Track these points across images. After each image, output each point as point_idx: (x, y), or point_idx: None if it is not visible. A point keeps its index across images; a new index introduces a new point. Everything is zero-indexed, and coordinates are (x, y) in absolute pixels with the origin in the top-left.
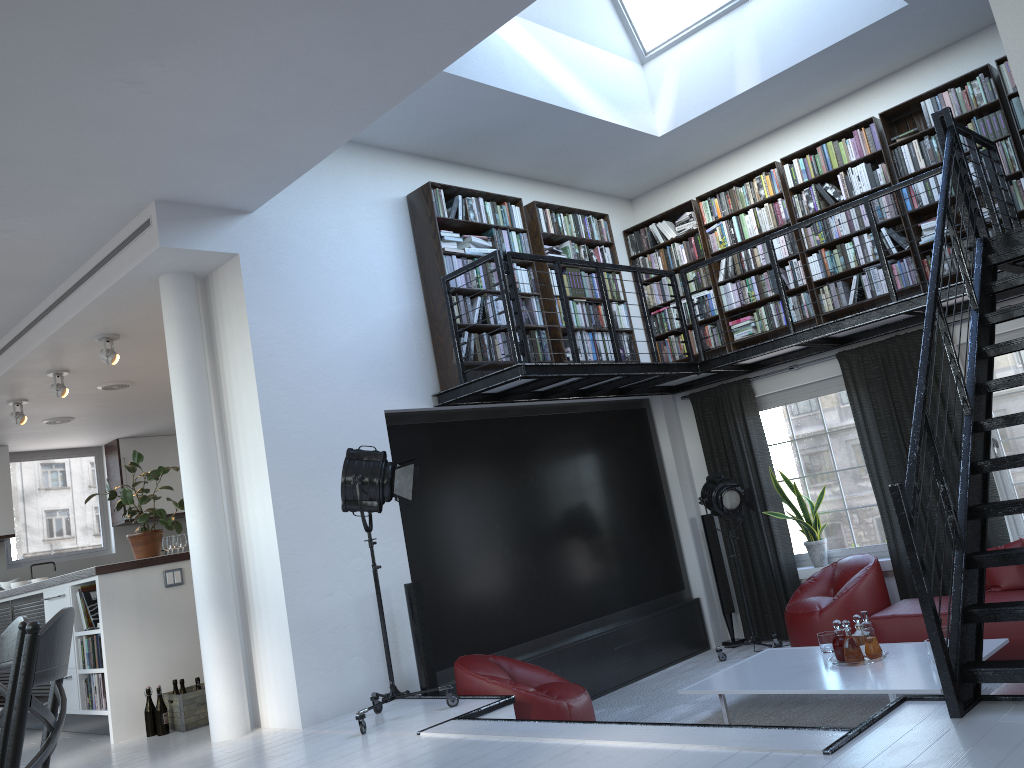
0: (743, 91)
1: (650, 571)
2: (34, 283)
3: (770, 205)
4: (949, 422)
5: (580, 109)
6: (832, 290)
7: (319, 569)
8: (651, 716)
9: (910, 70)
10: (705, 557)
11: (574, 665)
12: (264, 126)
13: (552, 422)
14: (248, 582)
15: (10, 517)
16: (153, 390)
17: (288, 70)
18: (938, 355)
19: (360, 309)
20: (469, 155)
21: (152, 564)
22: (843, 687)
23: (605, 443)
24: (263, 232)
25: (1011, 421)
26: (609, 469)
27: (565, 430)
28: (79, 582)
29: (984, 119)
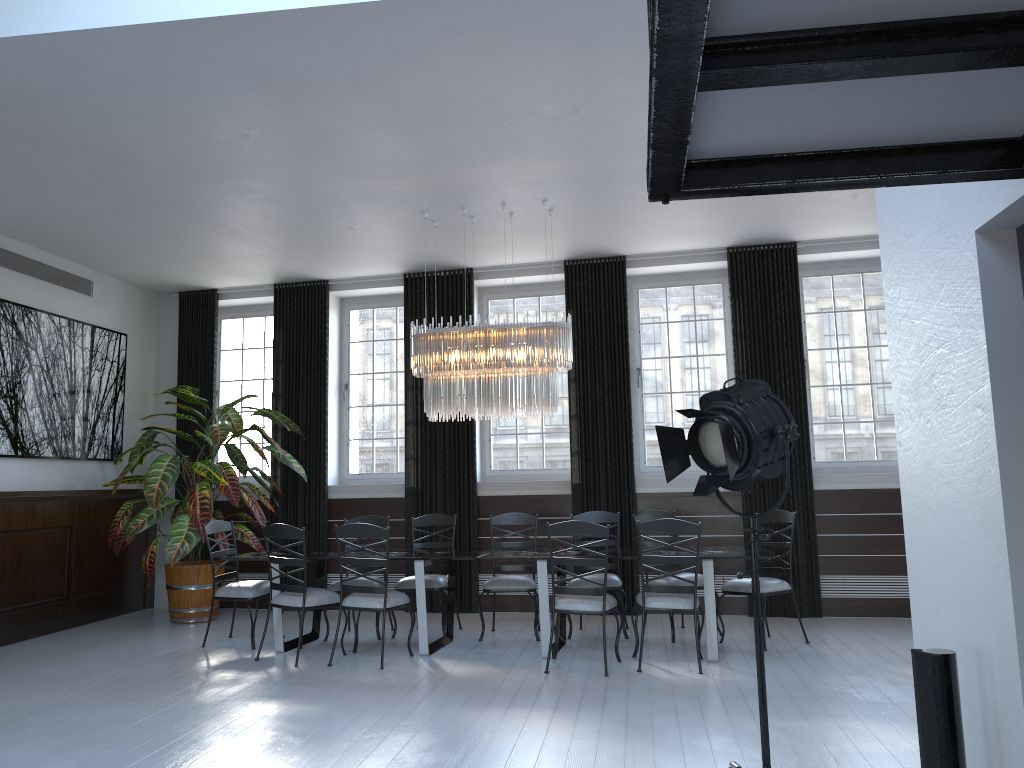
0: None
1: None
2: None
3: None
4: None
5: None
6: None
7: (928, 562)
8: None
9: None
10: None
11: None
12: (595, 41)
13: None
14: None
15: None
16: None
17: (487, 67)
18: None
19: None
20: None
21: None
22: None
23: None
24: None
25: None
26: None
27: None
28: None
29: None
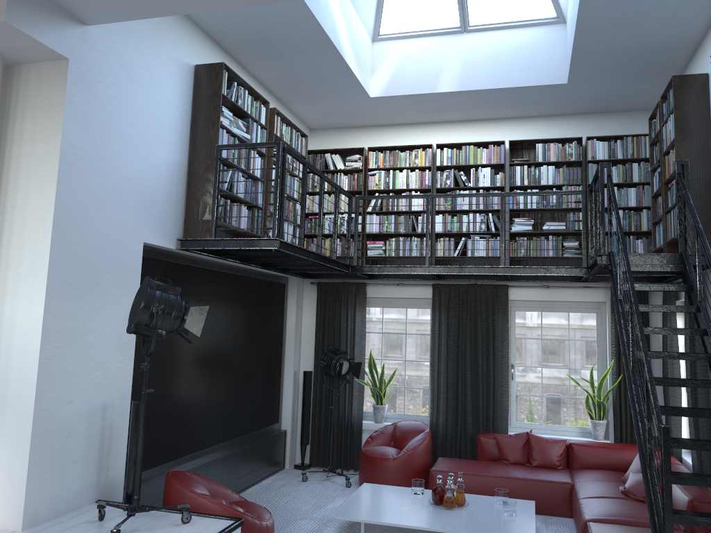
0: (442, 91)
1: (264, 406)
2: None
3: (420, 172)
4: (493, 347)
5: (345, 56)
6: (446, 242)
7: (67, 377)
8: (285, 528)
9: (529, 120)
10: (296, 401)
11: (213, 477)
12: None
13: (236, 281)
14: None
15: None
16: None
17: None
18: (498, 303)
19: (146, 148)
20: (244, 53)
21: None
22: (462, 529)
23: (261, 304)
24: (92, 48)
25: (658, 382)
26: (259, 325)
27: (242, 289)
28: None
29: (570, 169)
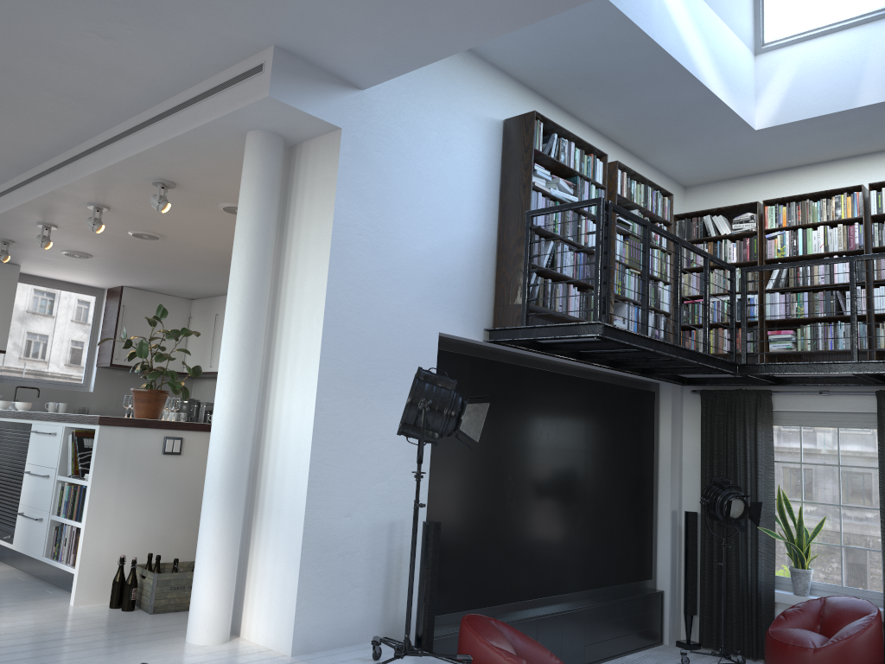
0: (866, 105)
1: (627, 554)
2: (109, 107)
3: (844, 227)
4: None
5: (702, 79)
6: None
7: (344, 485)
8: None
9: None
10: (677, 552)
11: (548, 637)
12: None
13: (577, 385)
14: (263, 478)
15: (5, 334)
16: (178, 249)
17: None
18: None
19: (439, 221)
20: (569, 97)
21: (155, 427)
22: None
23: (616, 418)
24: (369, 113)
25: None
26: (614, 444)
27: (586, 396)
28: (76, 426)
29: None
